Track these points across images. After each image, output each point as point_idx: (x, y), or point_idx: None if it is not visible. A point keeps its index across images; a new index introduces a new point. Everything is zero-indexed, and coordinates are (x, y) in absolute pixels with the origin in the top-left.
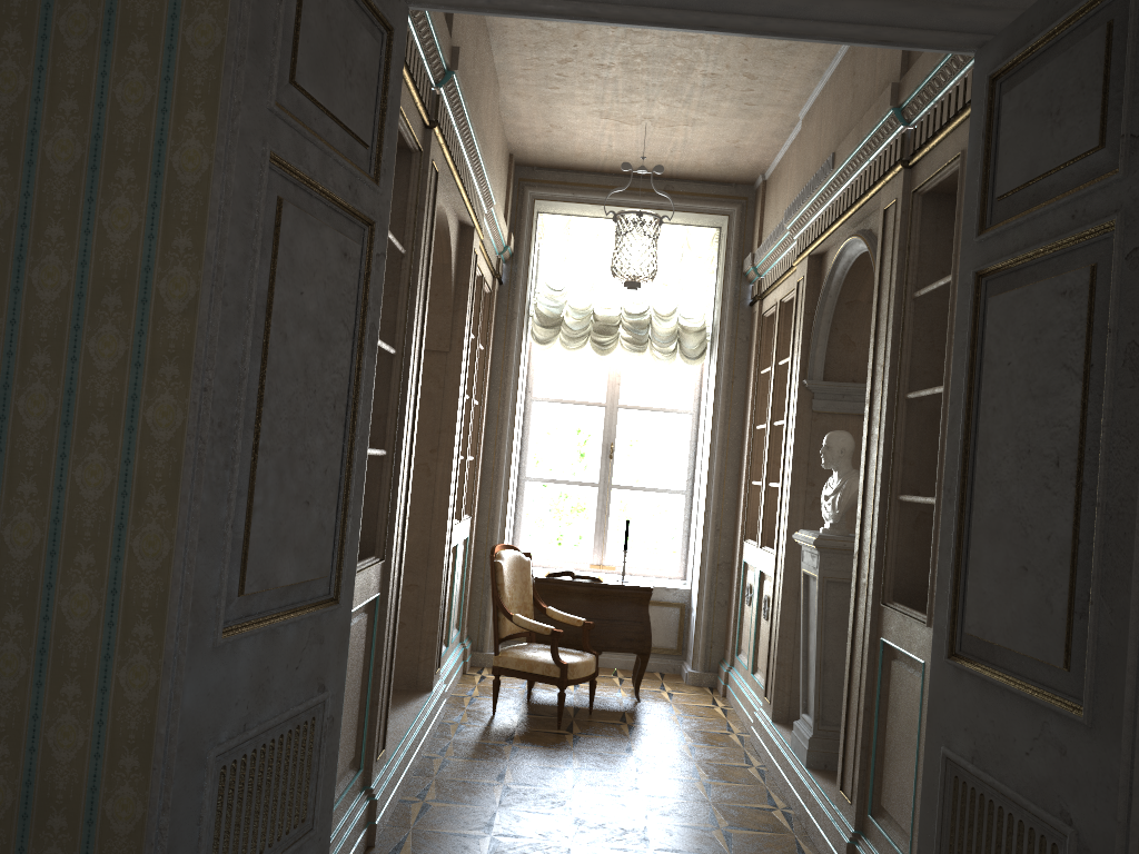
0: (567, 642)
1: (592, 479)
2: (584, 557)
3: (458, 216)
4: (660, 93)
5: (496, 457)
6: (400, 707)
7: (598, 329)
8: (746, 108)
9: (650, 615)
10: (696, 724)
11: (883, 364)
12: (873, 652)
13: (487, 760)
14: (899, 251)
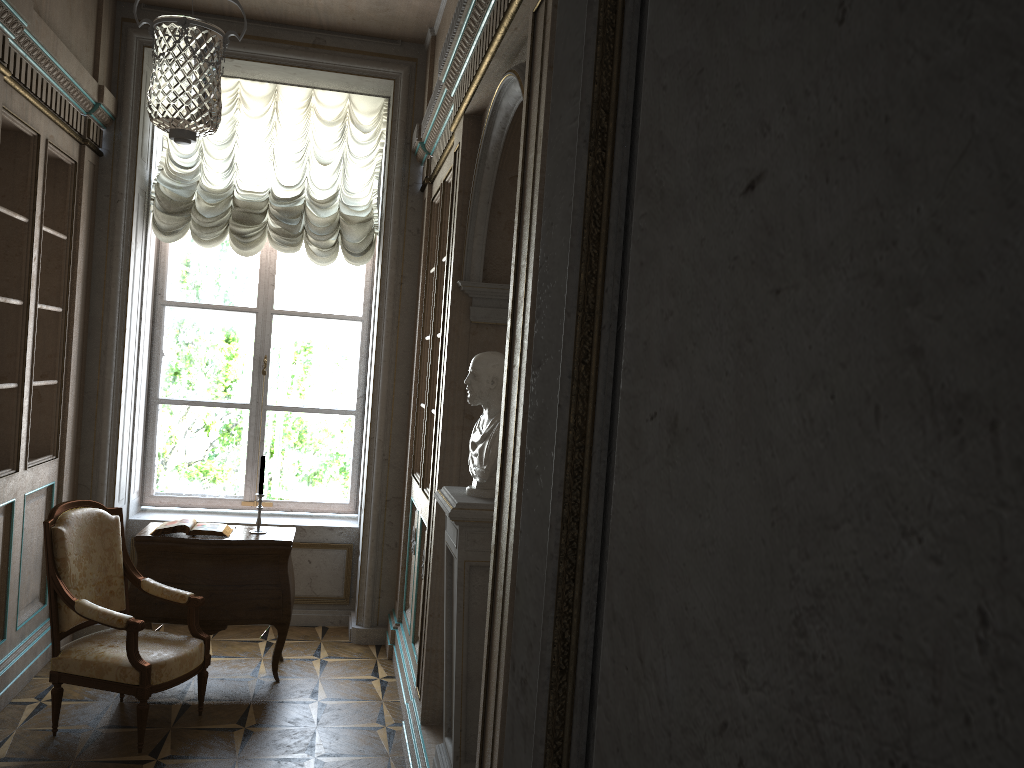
0: (180, 616)
1: (242, 400)
2: (234, 493)
3: None
4: None
5: (101, 378)
6: None
7: (238, 217)
8: None
9: (311, 560)
10: (340, 715)
11: (528, 255)
12: None
13: None
14: (550, 71)
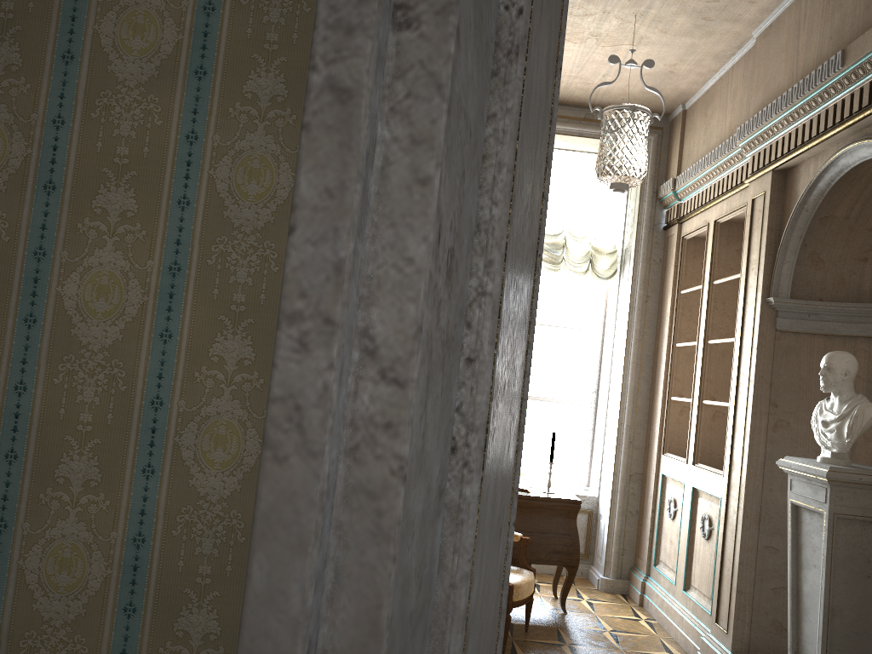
0: None
1: None
2: None
3: None
4: (618, 4)
5: None
6: None
7: None
8: (702, 24)
9: None
10: (633, 643)
11: None
12: None
13: None
14: None
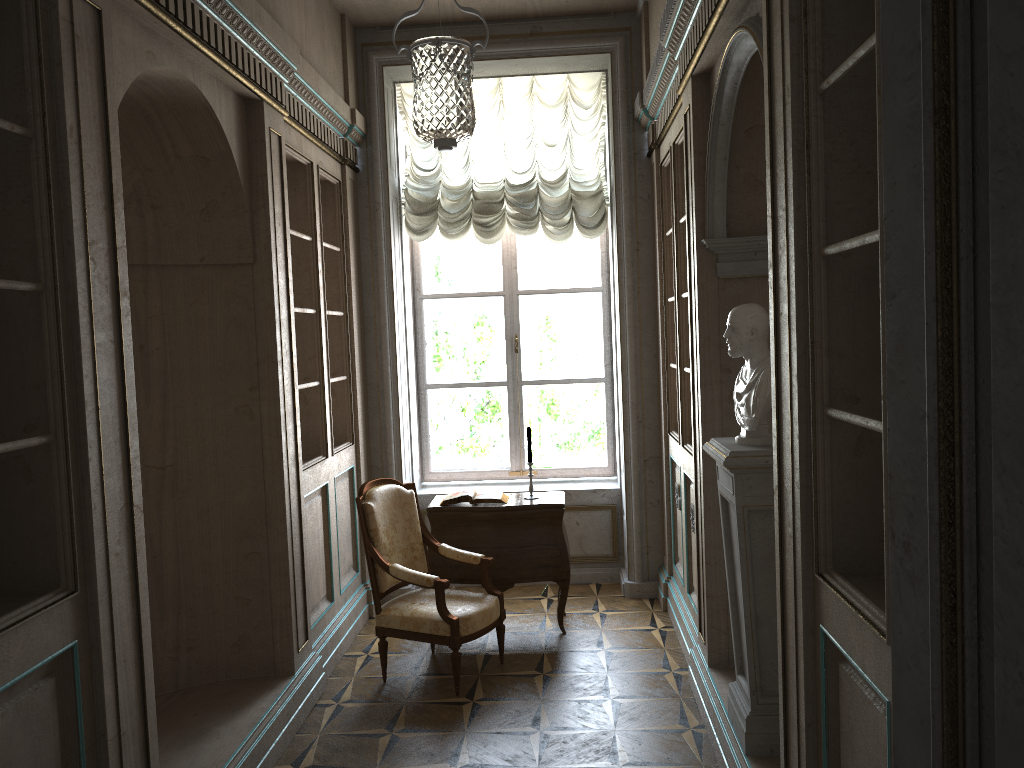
0: (473, 577)
1: (499, 378)
2: (501, 464)
3: (230, 87)
4: None
5: (380, 370)
6: (241, 713)
7: (479, 209)
8: None
9: (578, 522)
10: (627, 662)
11: (785, 205)
12: (812, 641)
13: (352, 767)
14: (791, 24)
